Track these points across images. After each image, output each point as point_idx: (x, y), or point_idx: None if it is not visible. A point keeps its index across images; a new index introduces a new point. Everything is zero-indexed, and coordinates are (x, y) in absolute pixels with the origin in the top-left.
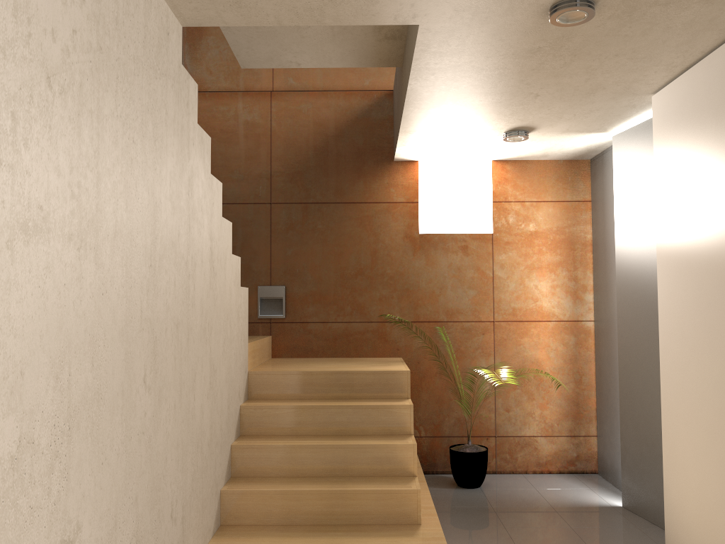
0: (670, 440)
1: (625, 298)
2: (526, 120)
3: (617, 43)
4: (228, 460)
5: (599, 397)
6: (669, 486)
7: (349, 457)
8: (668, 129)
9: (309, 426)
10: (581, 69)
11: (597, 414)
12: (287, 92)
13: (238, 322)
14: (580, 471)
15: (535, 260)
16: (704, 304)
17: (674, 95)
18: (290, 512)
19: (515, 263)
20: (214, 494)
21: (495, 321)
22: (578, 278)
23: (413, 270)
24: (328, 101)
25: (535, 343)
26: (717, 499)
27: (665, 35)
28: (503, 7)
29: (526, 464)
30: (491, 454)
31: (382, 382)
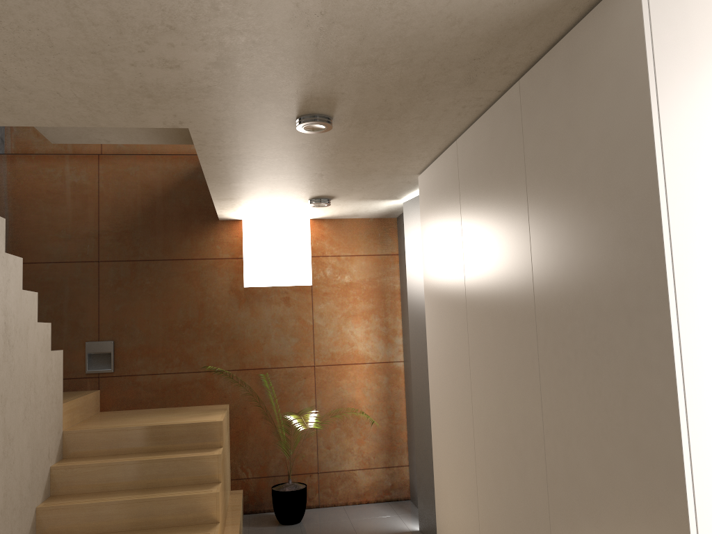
0: (437, 473)
1: (415, 345)
2: (323, 191)
3: (366, 142)
4: (32, 523)
5: (409, 430)
6: (438, 513)
7: (155, 510)
8: (427, 206)
9: (120, 482)
10: (348, 158)
11: (408, 446)
12: (114, 155)
13: (48, 386)
14: (395, 499)
15: (351, 308)
16: (450, 357)
17: (429, 178)
18: None
19: (333, 311)
20: None
21: (316, 365)
22: (389, 324)
23: (239, 322)
24: (155, 164)
25: (352, 384)
26: (462, 523)
27: (402, 138)
28: (256, 118)
29: (346, 496)
30: (314, 489)
31: (196, 434)
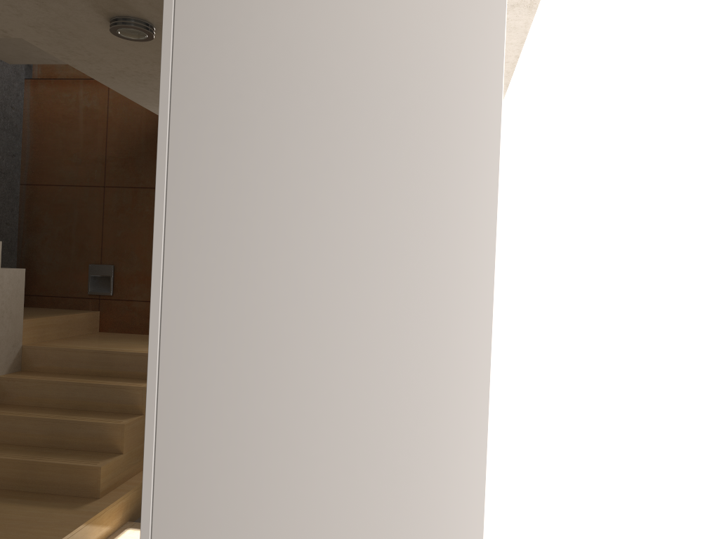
0: None
1: None
2: None
3: None
4: None
5: None
6: None
7: (65, 432)
8: None
9: (53, 400)
10: None
11: None
12: None
13: None
14: None
15: None
16: None
17: None
18: None
19: None
20: None
21: None
22: None
23: None
24: None
25: None
26: None
27: None
28: (69, 24)
29: None
30: None
31: (138, 364)
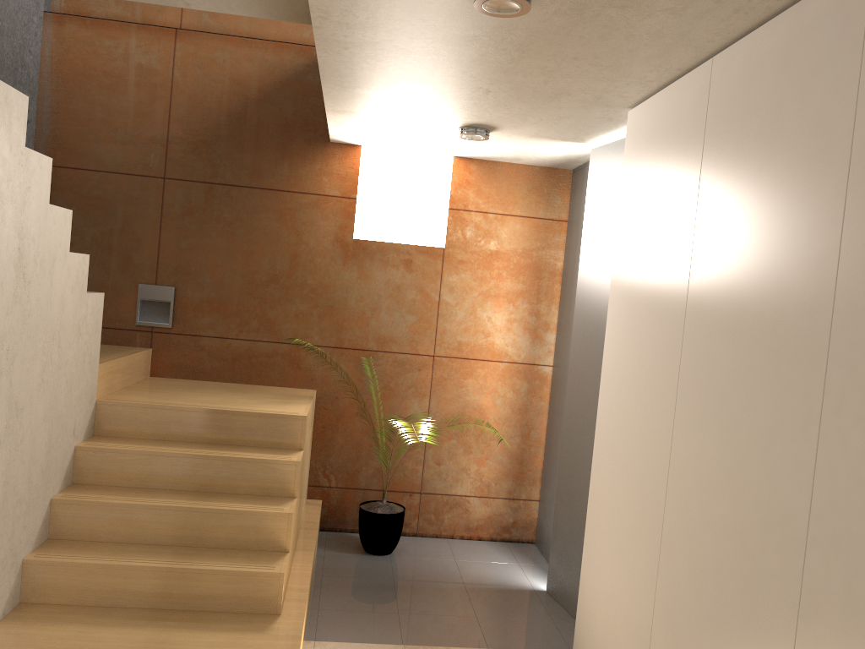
0: (591, 532)
1: (579, 350)
2: (483, 118)
3: (572, 45)
4: (43, 519)
5: (546, 457)
6: (584, 585)
7: (205, 524)
8: (638, 157)
9: (164, 478)
10: (535, 68)
11: (542, 476)
12: (198, 33)
13: (79, 340)
14: (515, 539)
15: (492, 286)
16: (641, 382)
17: (648, 116)
18: (114, 591)
19: (468, 287)
20: (8, 567)
21: (436, 355)
22: (541, 314)
23: (342, 284)
24: (252, 52)
25: (480, 387)
26: (623, 612)
27: (629, 44)
28: None
29: (453, 527)
30: (413, 513)
31: (270, 428)
